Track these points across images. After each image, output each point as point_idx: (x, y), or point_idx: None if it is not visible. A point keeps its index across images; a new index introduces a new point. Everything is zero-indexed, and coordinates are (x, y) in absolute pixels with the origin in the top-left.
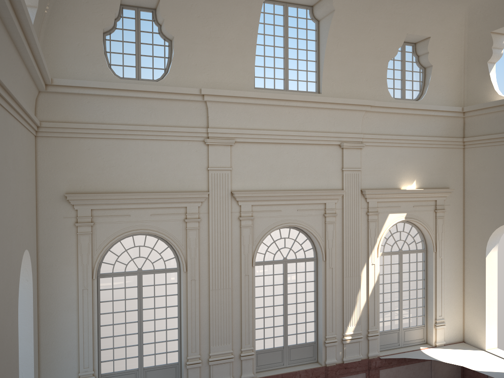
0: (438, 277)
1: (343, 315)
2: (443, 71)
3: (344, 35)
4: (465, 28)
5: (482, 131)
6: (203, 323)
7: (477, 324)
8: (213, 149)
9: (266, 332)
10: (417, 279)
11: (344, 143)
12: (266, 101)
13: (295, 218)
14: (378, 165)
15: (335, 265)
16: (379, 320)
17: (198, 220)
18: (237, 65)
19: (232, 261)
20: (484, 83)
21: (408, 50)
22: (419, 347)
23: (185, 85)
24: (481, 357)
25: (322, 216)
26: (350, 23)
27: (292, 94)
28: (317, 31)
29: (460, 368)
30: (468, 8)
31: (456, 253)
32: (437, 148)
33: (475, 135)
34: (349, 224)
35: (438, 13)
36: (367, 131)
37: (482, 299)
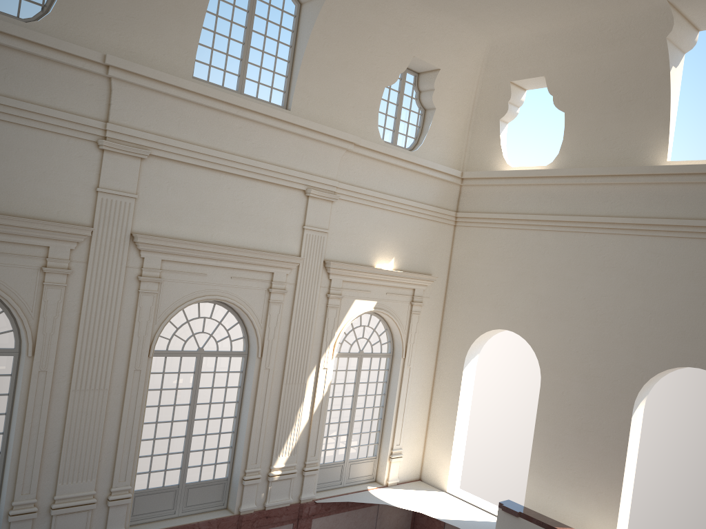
0: (402, 393)
1: (274, 440)
2: (447, 119)
3: (335, 34)
4: (481, 70)
5: (481, 207)
6: (49, 445)
7: (440, 457)
8: (112, 159)
9: (154, 462)
10: (376, 394)
11: (312, 190)
12: (210, 102)
13: (226, 289)
14: (351, 229)
15: (274, 365)
16: (321, 448)
17: (67, 272)
18: (171, 33)
19: (116, 345)
20: (491, 146)
21: (409, 80)
22: (366, 486)
23: (78, 42)
24: (441, 500)
25: (266, 291)
26: (345, 20)
27: (250, 101)
28: (297, 18)
29: (412, 515)
30: (490, 44)
31: (427, 362)
32: (425, 220)
33: (472, 211)
34: (301, 307)
35: (455, 39)
36: (344, 178)
37: (451, 425)
